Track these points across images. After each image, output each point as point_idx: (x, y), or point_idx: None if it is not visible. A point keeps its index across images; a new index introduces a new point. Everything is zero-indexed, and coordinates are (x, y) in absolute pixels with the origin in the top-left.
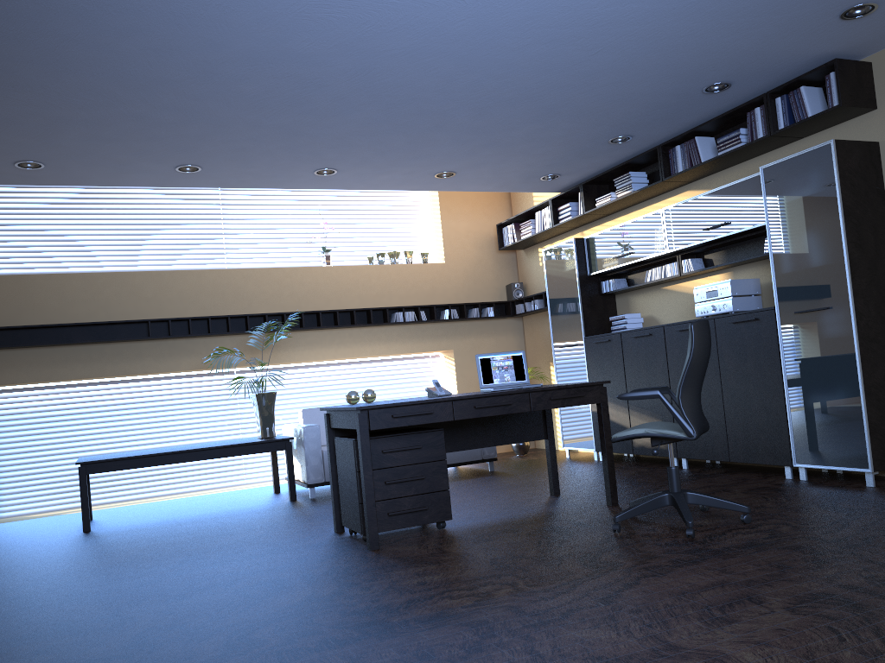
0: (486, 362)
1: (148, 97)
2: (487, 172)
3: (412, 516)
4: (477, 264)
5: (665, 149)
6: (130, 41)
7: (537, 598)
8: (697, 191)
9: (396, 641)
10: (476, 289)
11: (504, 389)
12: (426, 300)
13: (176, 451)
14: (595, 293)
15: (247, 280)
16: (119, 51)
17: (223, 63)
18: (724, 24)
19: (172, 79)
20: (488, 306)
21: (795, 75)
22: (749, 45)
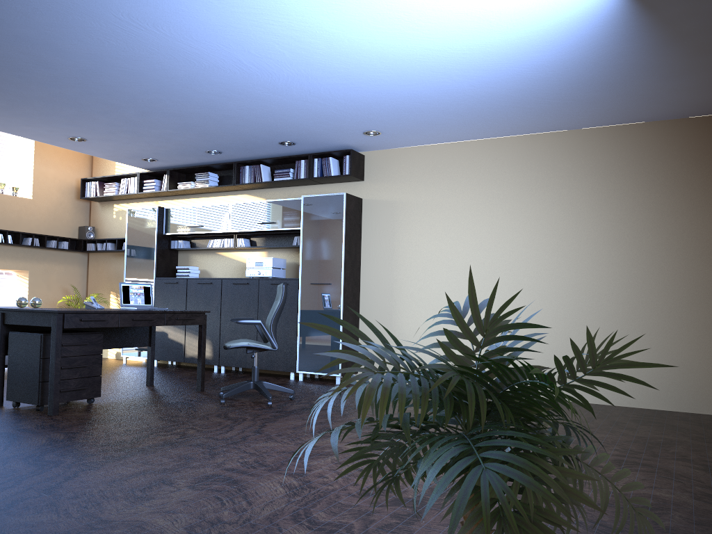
0: (126, 288)
1: None
2: (110, 146)
3: (75, 393)
4: (58, 205)
5: (238, 165)
6: None
7: (217, 433)
8: (251, 196)
9: (158, 454)
10: (55, 225)
11: (144, 309)
12: (12, 227)
13: None
14: (166, 248)
15: None
16: None
17: None
18: (313, 118)
19: None
20: (63, 240)
21: (327, 149)
22: (317, 130)
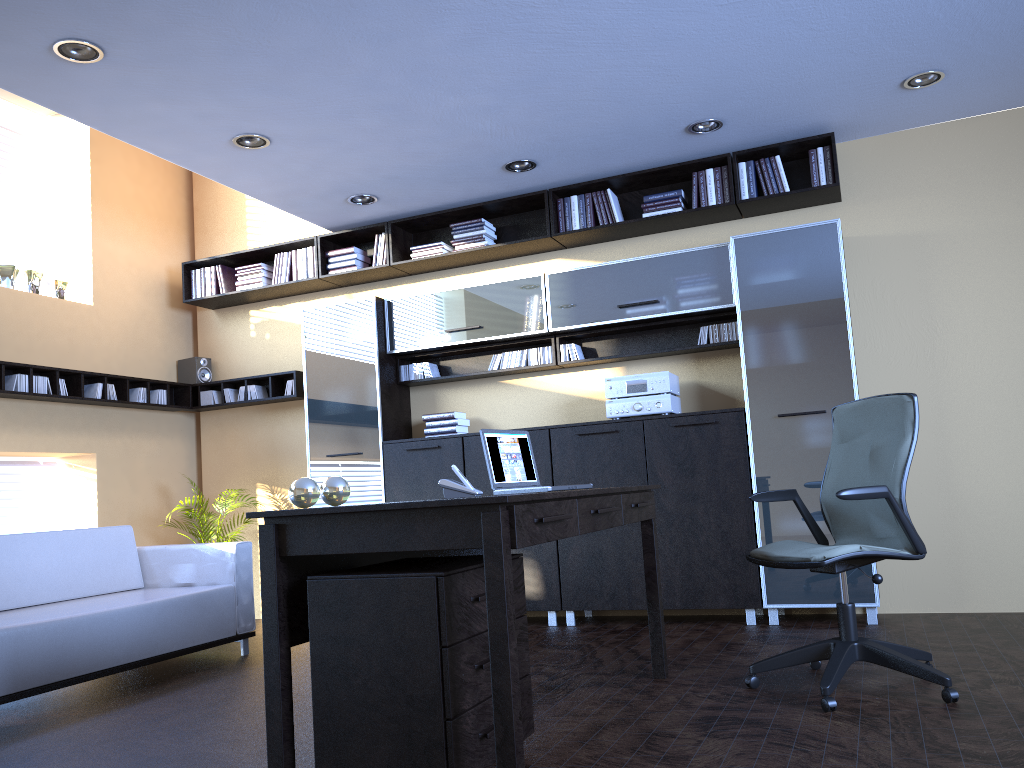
0: (493, 443)
1: None
2: (310, 160)
3: None
4: (140, 319)
5: (554, 197)
6: None
7: None
8: (573, 261)
9: None
10: (136, 358)
11: (561, 489)
12: (60, 363)
13: None
14: (392, 381)
15: None
16: None
17: None
18: (853, 34)
19: None
20: (155, 387)
21: (766, 142)
22: (815, 78)
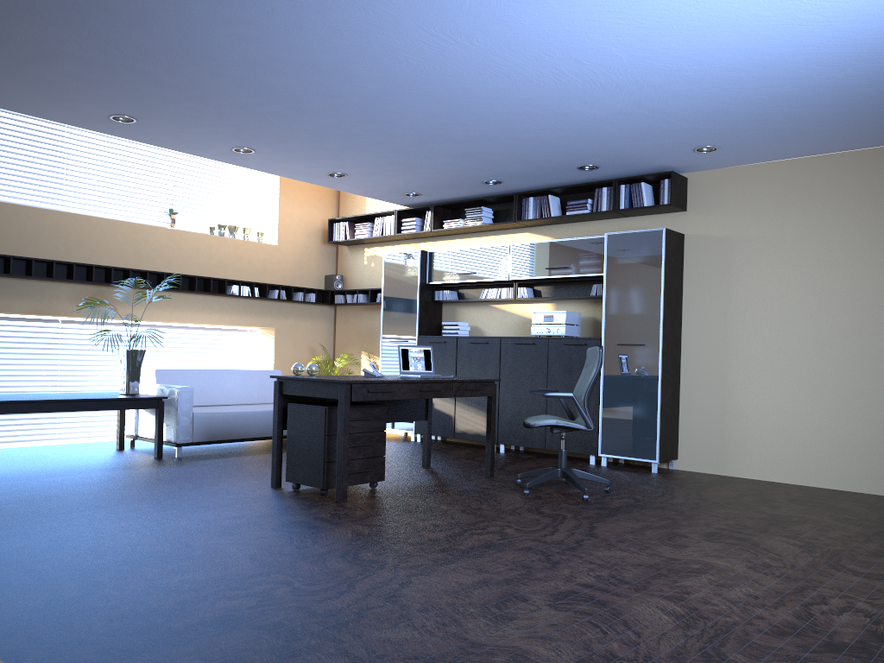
0: (405, 352)
1: (178, 63)
2: (372, 180)
3: (359, 476)
4: (304, 251)
5: (519, 197)
6: (229, 27)
7: (542, 534)
8: (534, 234)
9: (488, 559)
10: (300, 274)
11: (427, 377)
12: (257, 278)
13: (55, 399)
14: (429, 300)
15: (93, 229)
16: (209, 30)
17: (281, 61)
18: (632, 135)
19: (221, 59)
20: (310, 291)
21: (638, 172)
22: (633, 150)
